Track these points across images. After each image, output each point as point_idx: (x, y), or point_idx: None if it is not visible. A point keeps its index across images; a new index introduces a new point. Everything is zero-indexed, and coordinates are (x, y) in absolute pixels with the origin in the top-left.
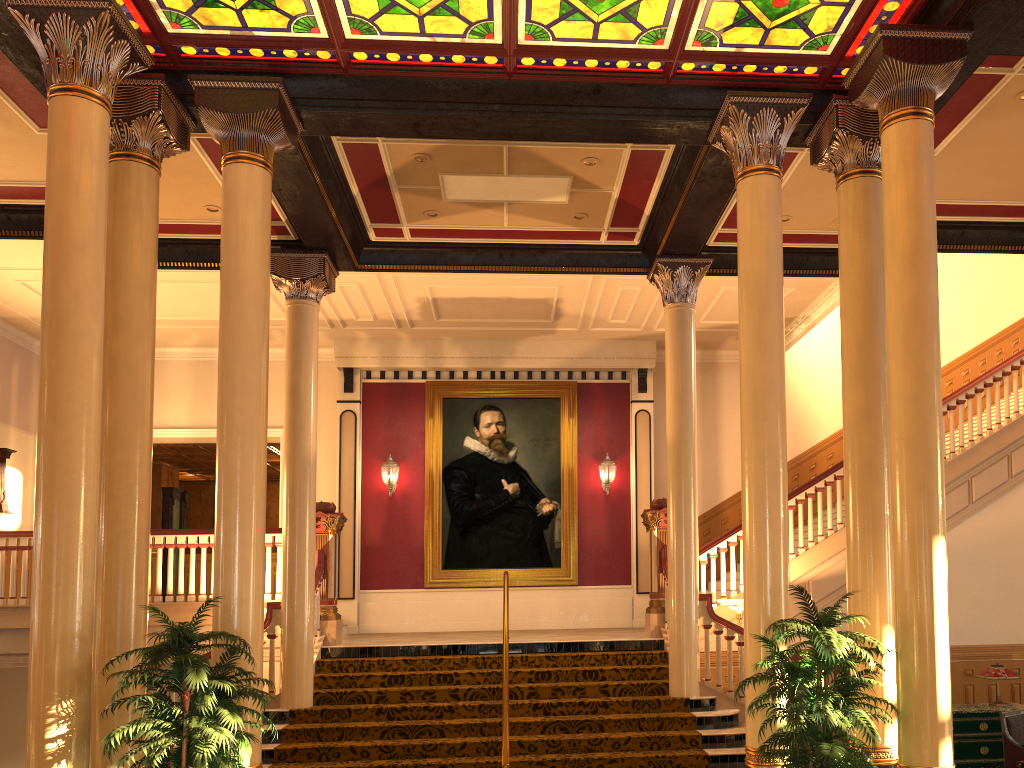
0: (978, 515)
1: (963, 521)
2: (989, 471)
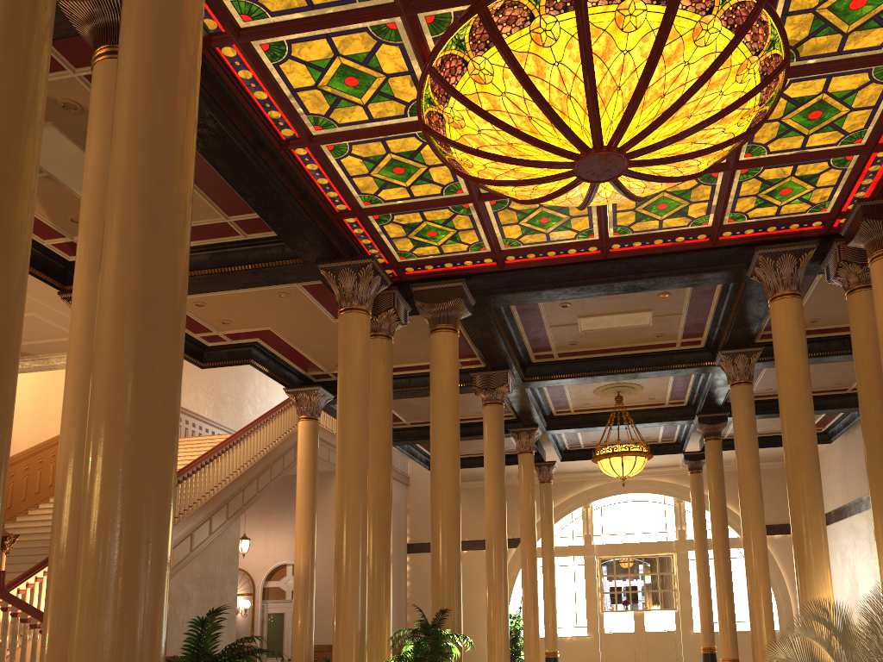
0: (193, 561)
1: (186, 565)
2: (202, 528)
